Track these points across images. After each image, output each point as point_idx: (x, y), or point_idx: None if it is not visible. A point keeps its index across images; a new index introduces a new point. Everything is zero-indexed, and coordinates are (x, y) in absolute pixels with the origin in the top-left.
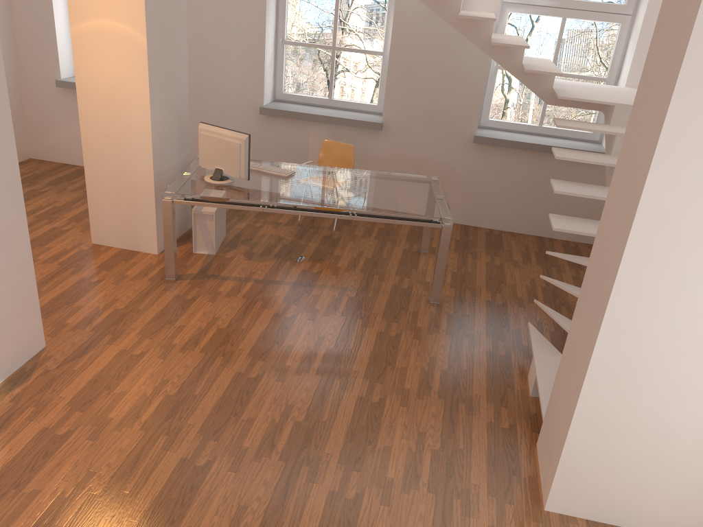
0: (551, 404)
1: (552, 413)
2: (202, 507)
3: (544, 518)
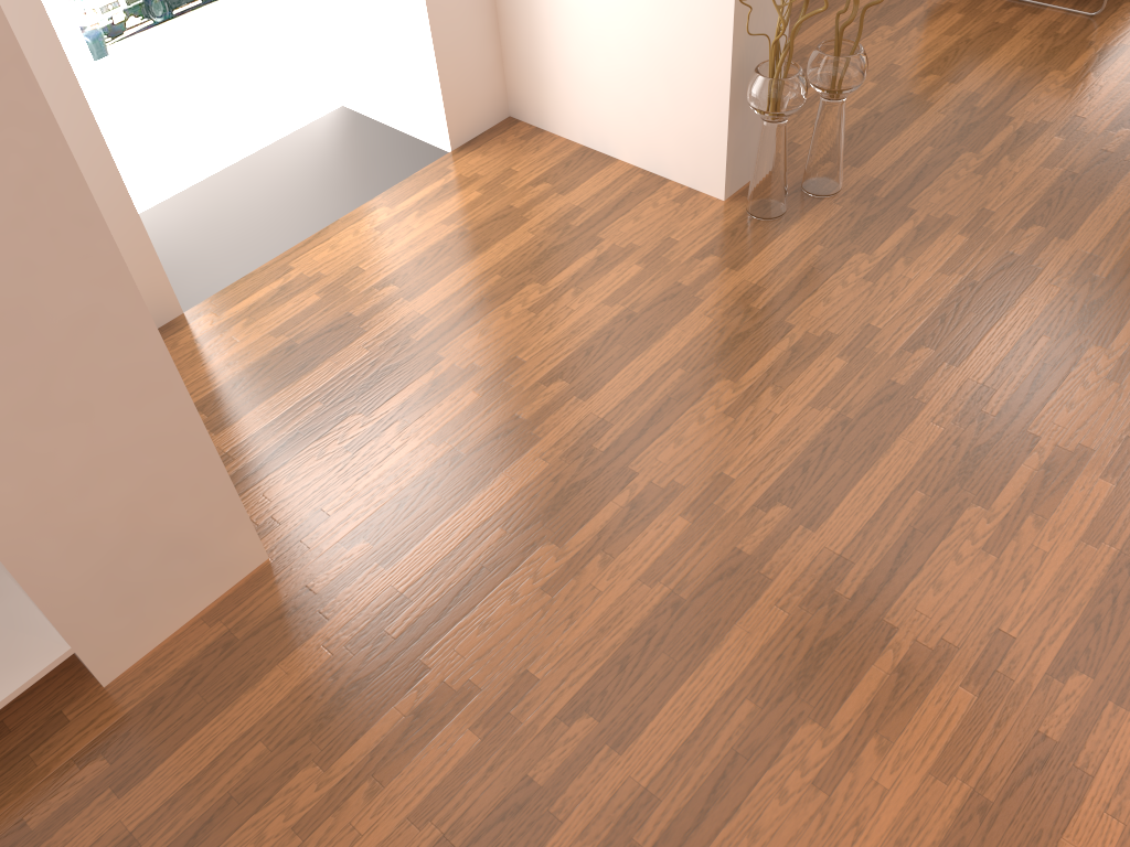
0: (71, 585)
1: (101, 563)
2: (914, 822)
3: (287, 545)
